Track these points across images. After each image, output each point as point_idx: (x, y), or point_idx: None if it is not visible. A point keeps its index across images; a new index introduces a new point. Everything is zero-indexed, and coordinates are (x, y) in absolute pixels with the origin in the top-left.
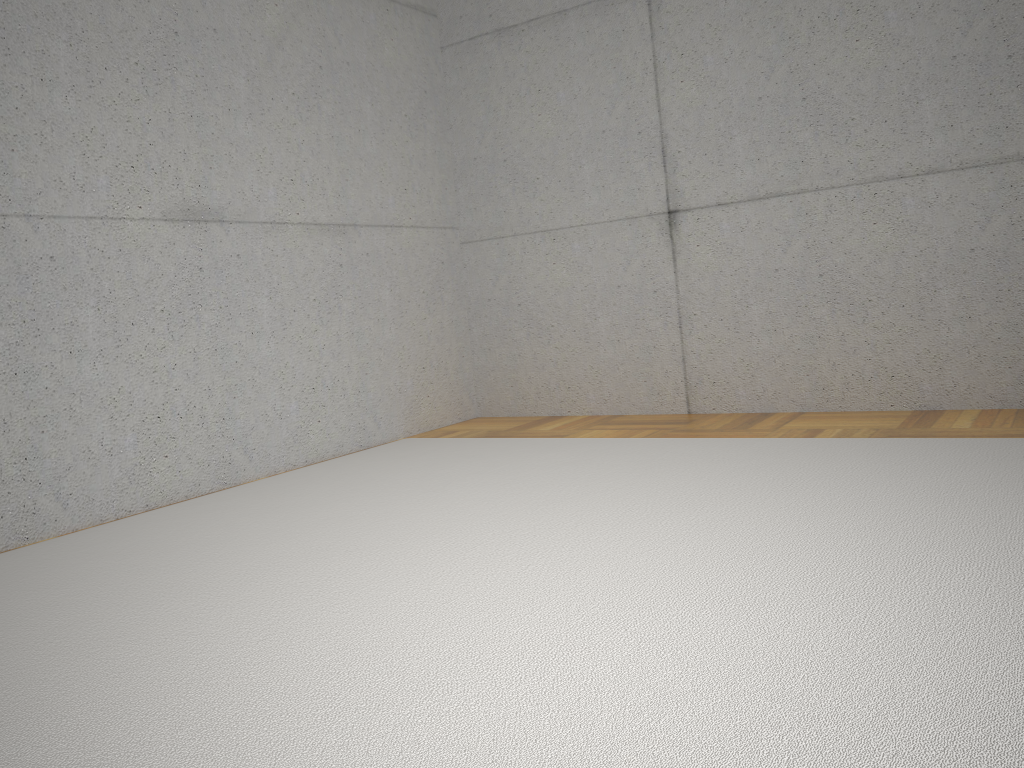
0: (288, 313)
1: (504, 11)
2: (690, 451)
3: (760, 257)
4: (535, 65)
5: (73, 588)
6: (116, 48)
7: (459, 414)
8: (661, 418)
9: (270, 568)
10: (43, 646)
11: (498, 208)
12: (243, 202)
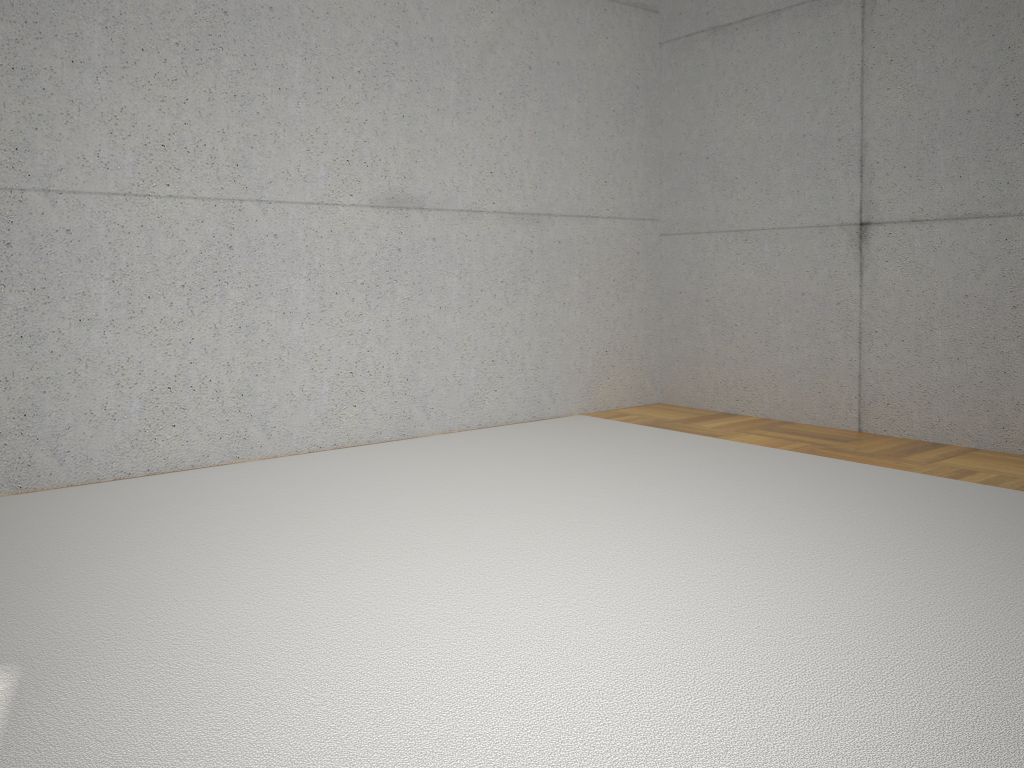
0: (475, 292)
1: (720, 9)
2: (818, 472)
3: (950, 280)
4: (744, 65)
5: (243, 505)
6: (343, 59)
7: (639, 398)
8: (827, 432)
9: (382, 517)
10: (196, 546)
11: (697, 204)
12: (443, 192)
